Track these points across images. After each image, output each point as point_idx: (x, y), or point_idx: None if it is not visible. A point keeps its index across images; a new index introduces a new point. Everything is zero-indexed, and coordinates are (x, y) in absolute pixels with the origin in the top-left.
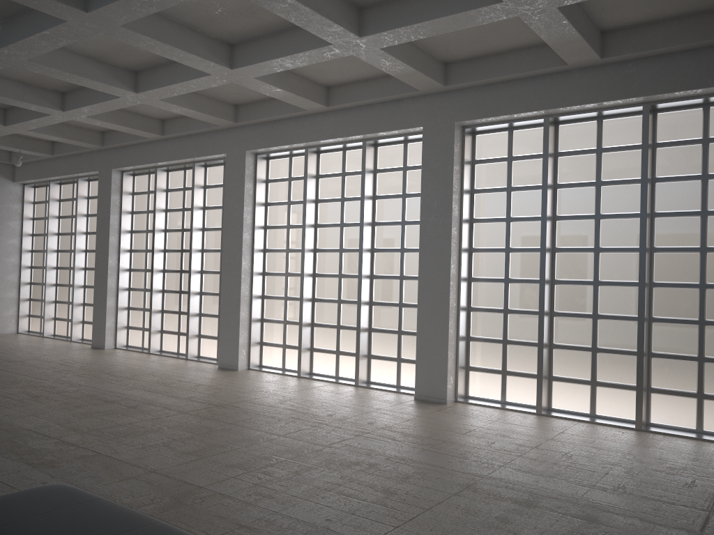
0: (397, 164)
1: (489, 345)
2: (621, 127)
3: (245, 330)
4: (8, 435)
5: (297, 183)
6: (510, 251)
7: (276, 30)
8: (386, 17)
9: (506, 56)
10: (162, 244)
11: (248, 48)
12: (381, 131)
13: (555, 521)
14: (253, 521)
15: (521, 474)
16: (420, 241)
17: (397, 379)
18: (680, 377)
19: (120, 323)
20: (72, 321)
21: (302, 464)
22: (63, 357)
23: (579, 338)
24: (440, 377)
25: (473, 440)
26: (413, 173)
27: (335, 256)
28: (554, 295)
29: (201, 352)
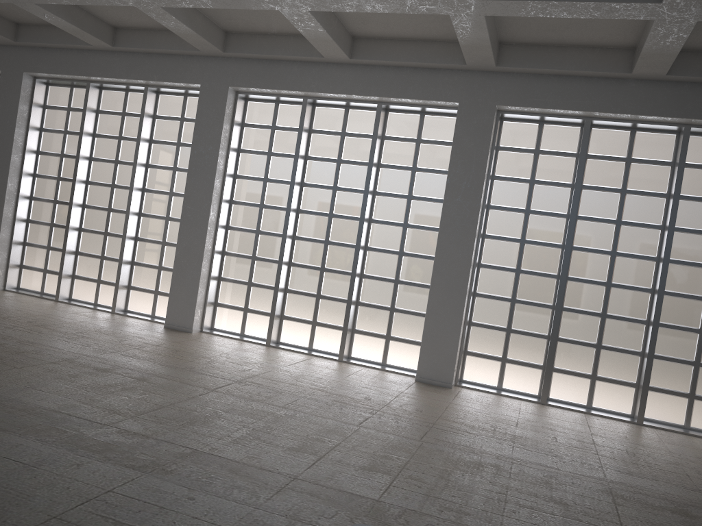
0: (409, 134)
1: (491, 332)
2: (653, 142)
3: (203, 288)
4: (40, 420)
5: (282, 134)
6: (525, 243)
7: None
8: None
9: (568, 50)
10: (85, 174)
11: None
12: (409, 98)
13: None
14: None
15: (630, 477)
16: (441, 220)
17: (384, 357)
18: (676, 378)
19: (13, 261)
20: None
21: (431, 465)
22: None
23: (585, 334)
24: (447, 361)
25: (535, 434)
26: (427, 147)
27: (322, 221)
28: (566, 290)
29: (130, 305)
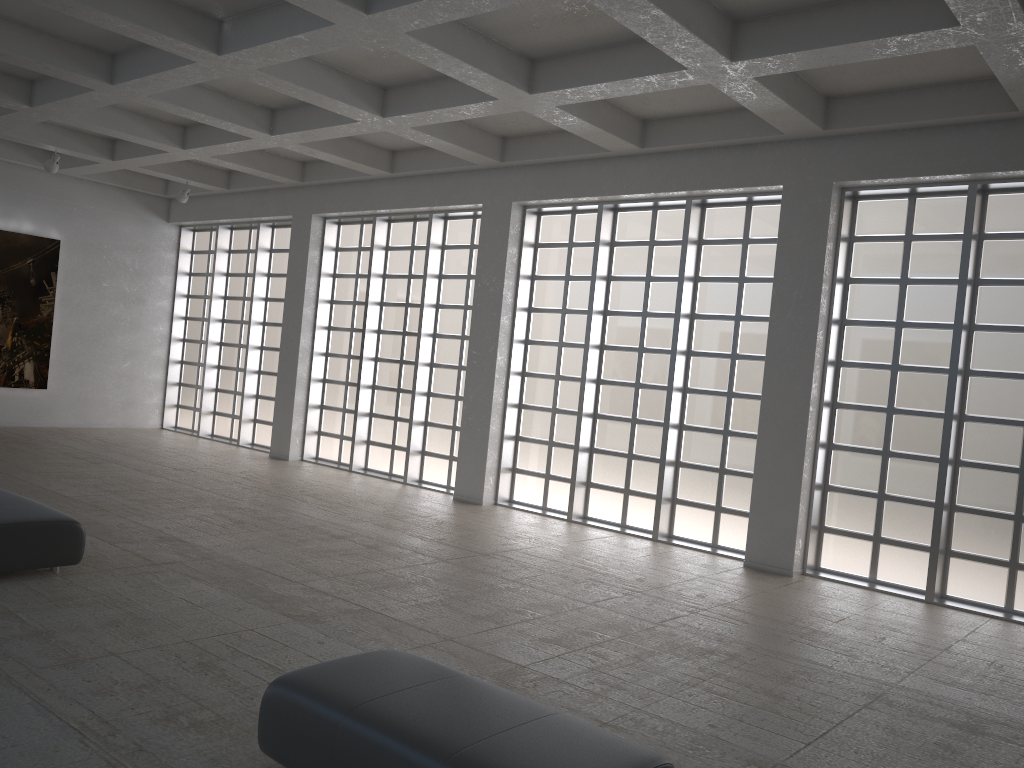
0: (733, 234)
1: (857, 500)
2: None
3: (495, 450)
4: (236, 574)
5: (580, 251)
6: (898, 370)
7: (603, 44)
8: (774, 36)
9: (922, 92)
10: (376, 322)
11: (557, 66)
12: (719, 187)
13: (1019, 756)
14: (615, 718)
15: (943, 687)
16: (767, 346)
17: (714, 535)
18: None
19: (310, 427)
20: (240, 418)
21: (638, 646)
22: (241, 468)
23: (995, 500)
24: (785, 538)
25: (854, 632)
26: (757, 248)
27: (631, 357)
28: (962, 436)
29: (424, 475)
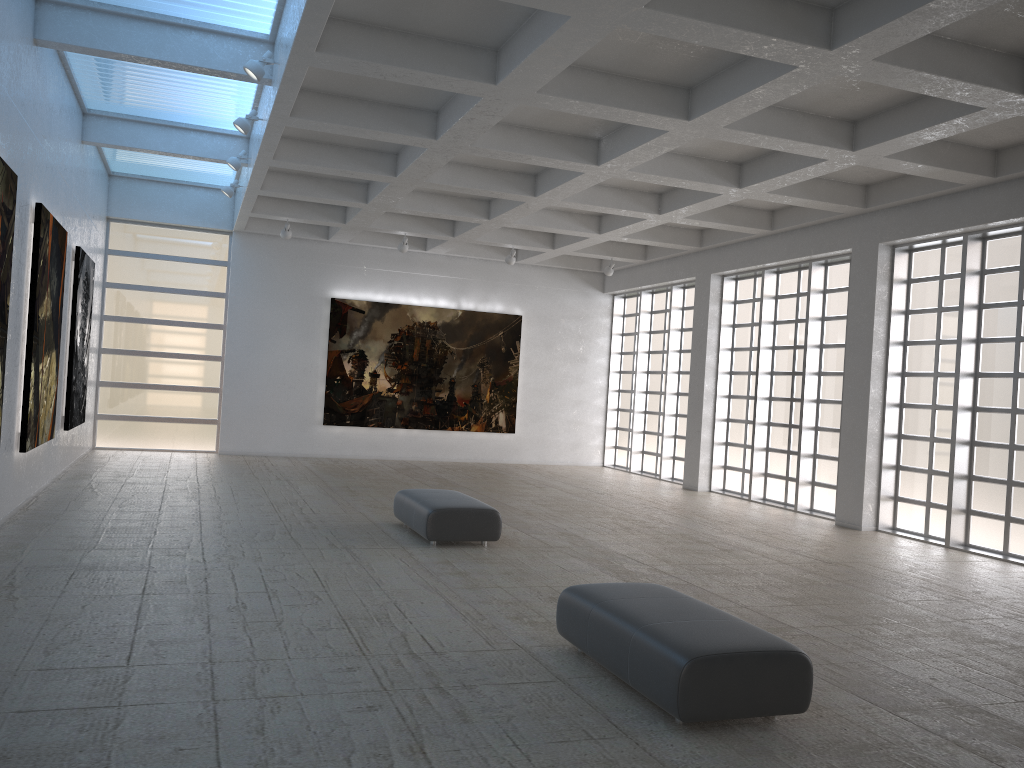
0: None
1: None
2: None
3: (873, 479)
4: (604, 556)
5: (951, 282)
6: None
7: (910, 98)
8: None
9: None
10: (769, 364)
11: (874, 123)
12: None
13: None
14: (844, 662)
15: None
16: None
17: None
18: None
19: (716, 461)
20: (661, 456)
21: (918, 630)
22: (651, 495)
23: None
24: None
25: None
26: None
27: (1007, 383)
28: None
29: (815, 504)
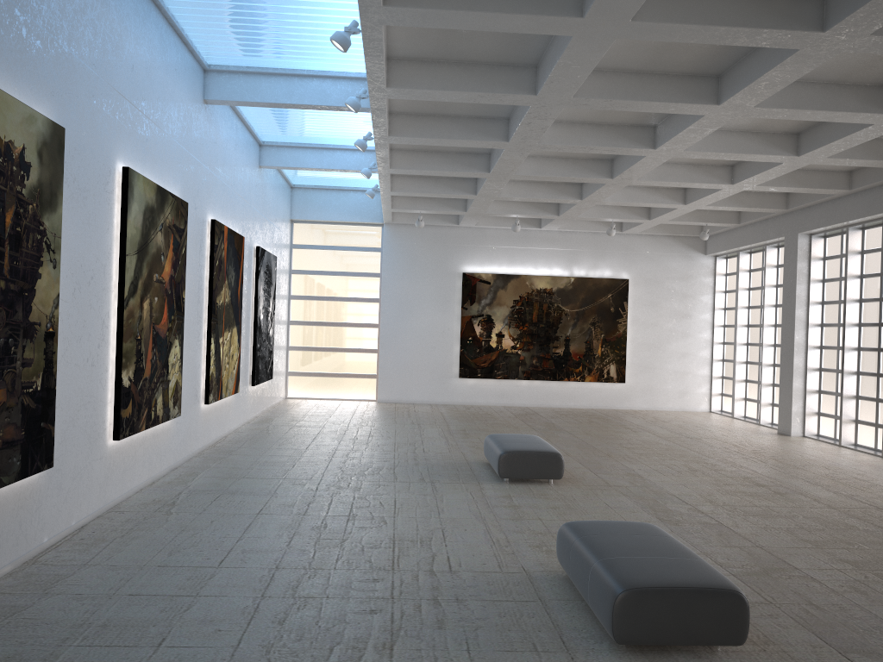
0: None
1: None
2: None
3: None
4: (654, 496)
5: None
6: None
7: None
8: None
9: None
10: (856, 316)
11: None
12: None
13: None
14: (826, 604)
15: None
16: None
17: None
18: None
19: (809, 408)
20: (759, 402)
21: None
22: (740, 439)
23: None
24: None
25: None
26: None
27: None
28: None
29: None
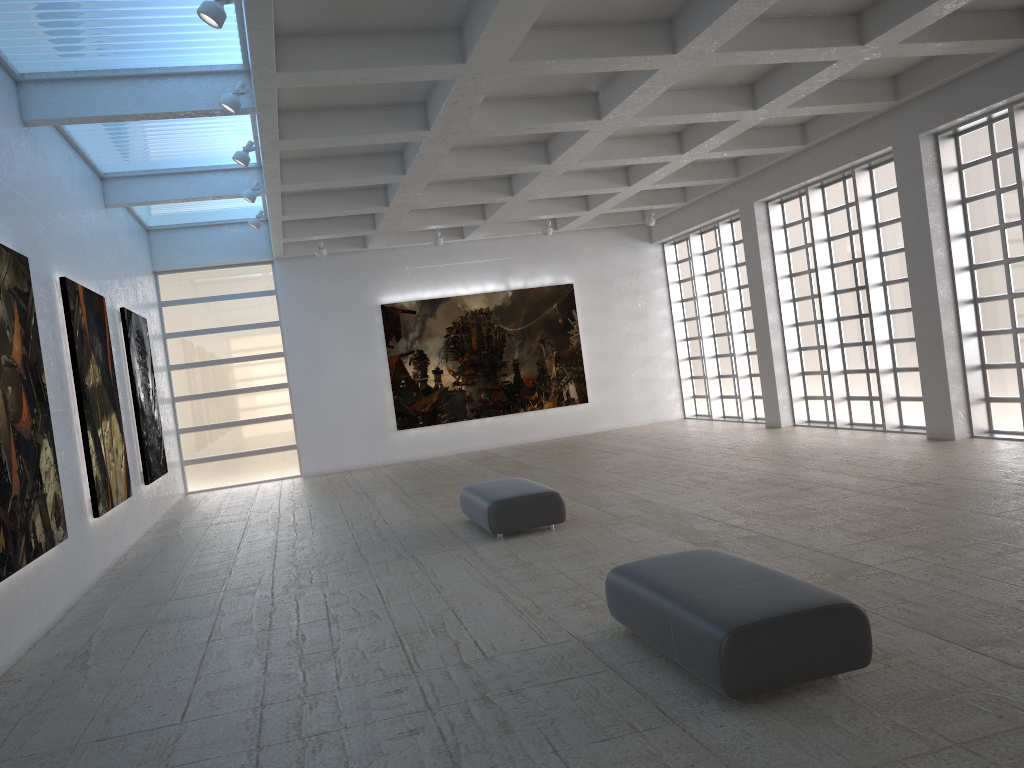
0: None
1: None
2: None
3: (958, 384)
4: (674, 519)
5: (1005, 160)
6: None
7: None
8: None
9: None
10: (830, 284)
11: (879, 10)
12: None
13: None
14: (922, 598)
15: None
16: None
17: None
18: None
19: (795, 393)
20: (739, 398)
21: (1009, 545)
22: (732, 441)
23: None
24: None
25: None
26: None
27: None
28: None
29: (904, 420)
